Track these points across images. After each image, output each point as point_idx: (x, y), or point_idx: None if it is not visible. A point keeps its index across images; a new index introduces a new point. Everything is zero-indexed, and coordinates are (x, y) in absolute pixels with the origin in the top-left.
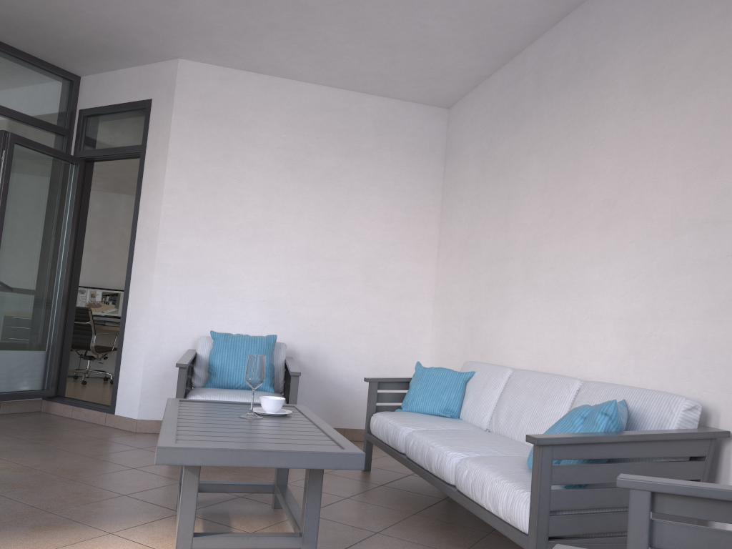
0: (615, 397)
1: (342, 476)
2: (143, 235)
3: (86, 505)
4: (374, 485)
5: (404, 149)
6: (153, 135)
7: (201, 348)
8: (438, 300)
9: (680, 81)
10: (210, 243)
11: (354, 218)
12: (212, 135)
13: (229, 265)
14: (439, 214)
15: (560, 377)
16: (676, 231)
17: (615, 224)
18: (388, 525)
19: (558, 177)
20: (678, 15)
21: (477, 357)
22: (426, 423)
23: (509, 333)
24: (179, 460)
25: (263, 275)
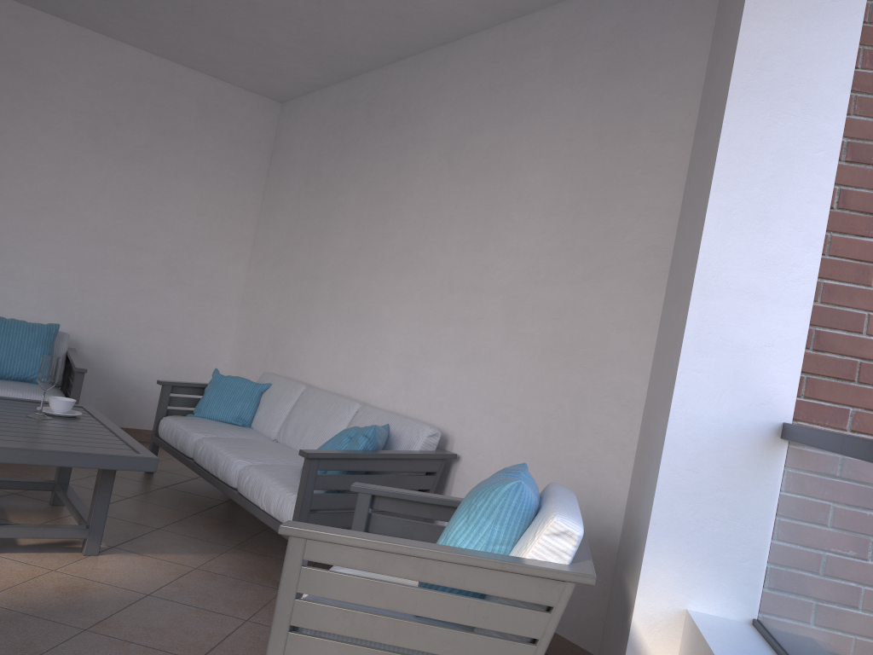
0: (382, 421)
1: (123, 477)
2: None
3: None
4: (157, 487)
5: (228, 139)
6: None
7: None
8: (245, 304)
9: (473, 163)
10: None
11: (163, 205)
12: None
13: (6, 238)
14: (258, 214)
15: (344, 398)
16: (450, 289)
17: (409, 271)
18: (169, 522)
19: (372, 213)
20: (481, 104)
21: (277, 368)
22: (217, 430)
23: (309, 350)
24: None
25: (48, 254)
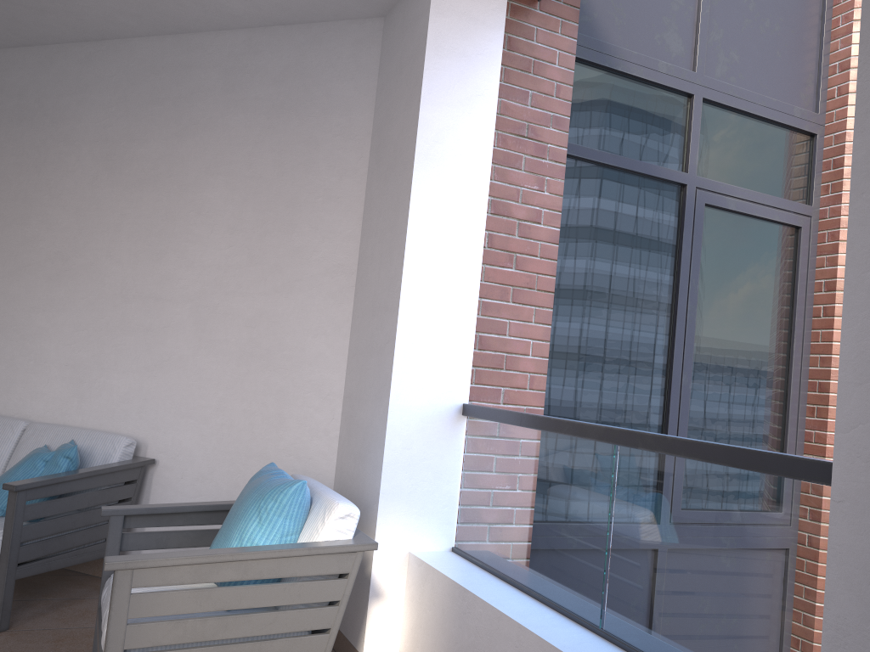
0: (64, 438)
1: None
2: None
3: None
4: None
5: None
6: None
7: None
8: None
9: (139, 173)
10: None
11: None
12: None
13: None
14: None
15: (2, 418)
16: (125, 298)
17: (68, 278)
18: None
19: (4, 213)
20: (142, 114)
21: None
22: None
23: None
24: None
25: None
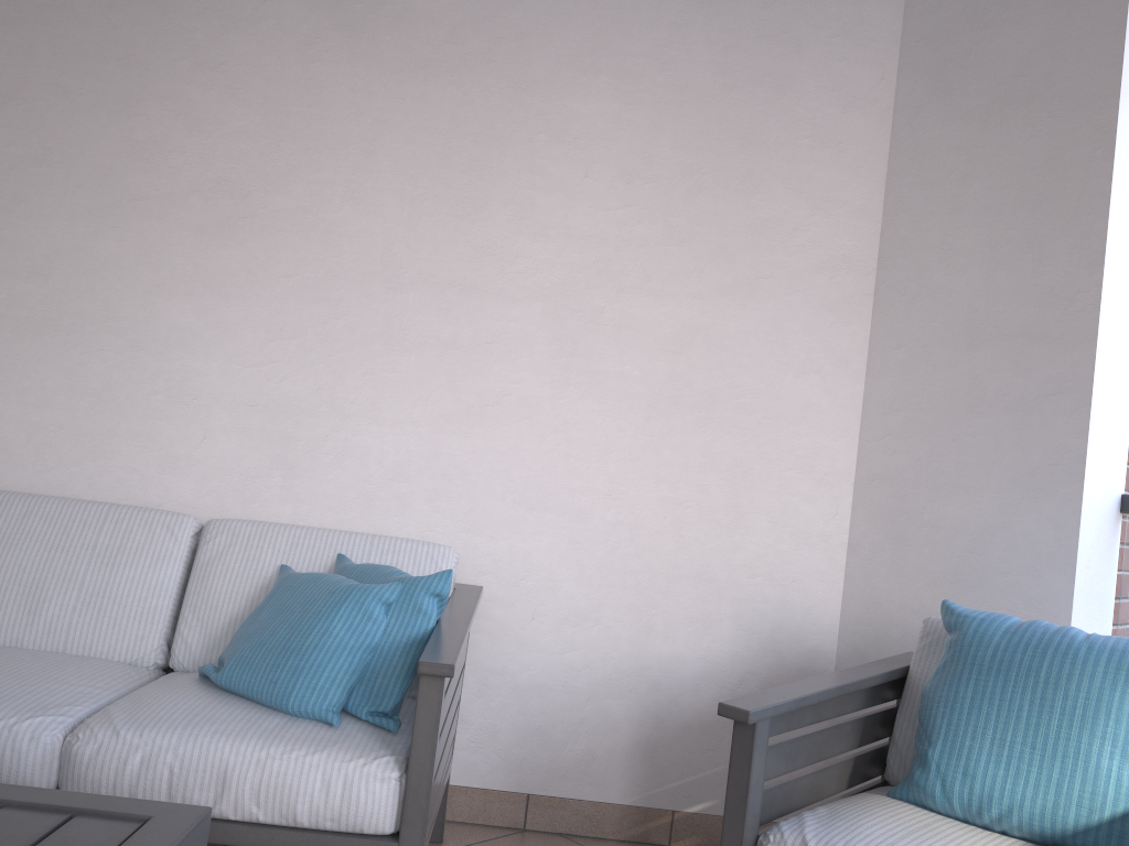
0: (316, 551)
1: None
2: None
3: None
4: None
5: None
6: None
7: None
8: None
9: (418, 46)
10: None
11: None
12: None
13: None
14: None
15: (136, 510)
16: (392, 283)
17: (248, 234)
18: None
19: (70, 84)
20: None
21: None
22: None
23: None
24: None
25: None
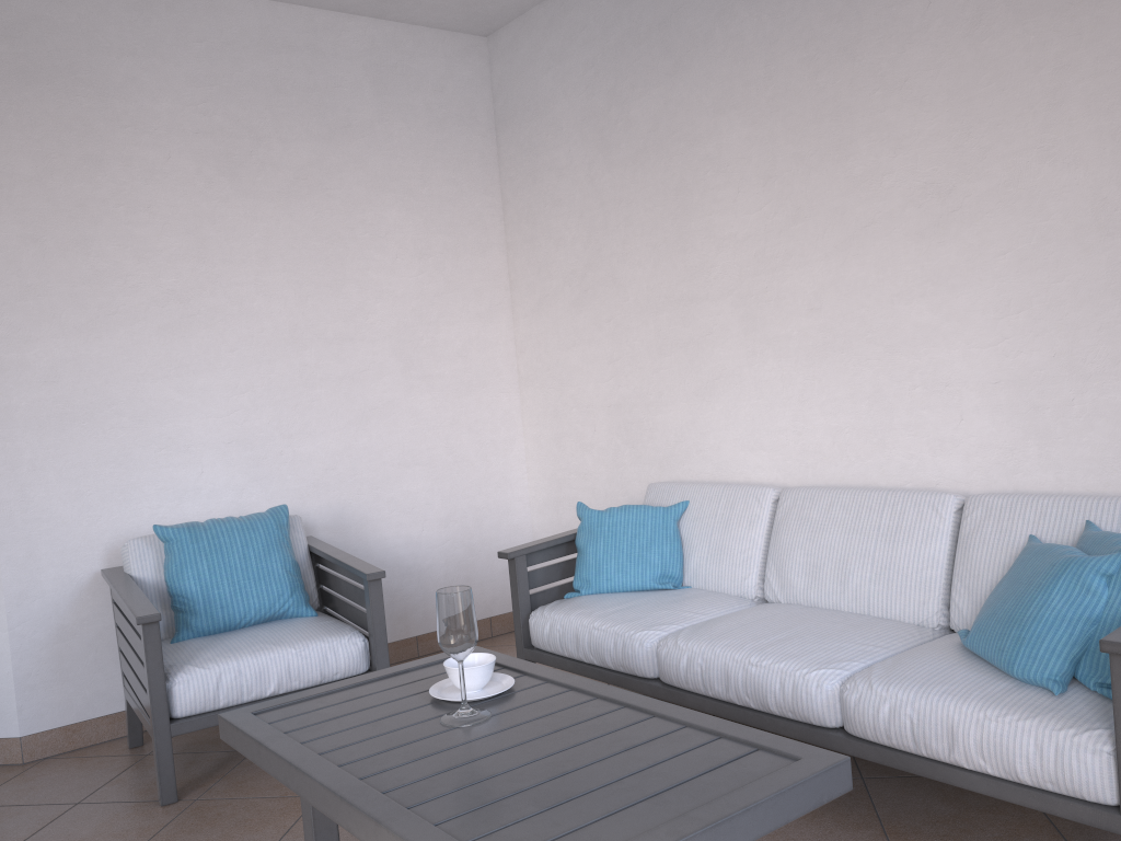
0: (1064, 519)
1: None
2: None
3: None
4: None
5: (427, 118)
6: None
7: (138, 564)
8: (530, 381)
9: None
10: (97, 346)
11: (364, 256)
12: (51, 116)
13: (146, 385)
14: (503, 231)
15: (906, 493)
16: (1108, 228)
17: (959, 225)
18: None
19: (802, 150)
20: None
21: (649, 470)
22: (665, 614)
23: (724, 425)
24: None
25: (219, 393)
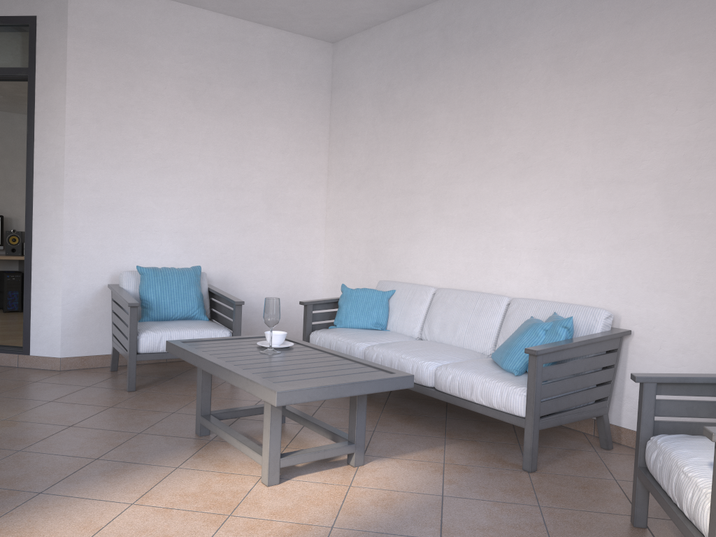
0: (546, 310)
1: None
2: (43, 168)
3: (119, 447)
4: None
5: (296, 82)
6: (43, 58)
7: (126, 283)
8: (331, 224)
9: (591, 68)
10: (119, 176)
11: (255, 149)
12: (112, 61)
13: (140, 198)
14: (328, 145)
15: (488, 294)
16: (586, 185)
17: (529, 174)
18: (374, 423)
19: (470, 128)
20: (589, 12)
21: (382, 275)
22: (372, 338)
23: (419, 256)
24: (293, 400)
25: (174, 207)
